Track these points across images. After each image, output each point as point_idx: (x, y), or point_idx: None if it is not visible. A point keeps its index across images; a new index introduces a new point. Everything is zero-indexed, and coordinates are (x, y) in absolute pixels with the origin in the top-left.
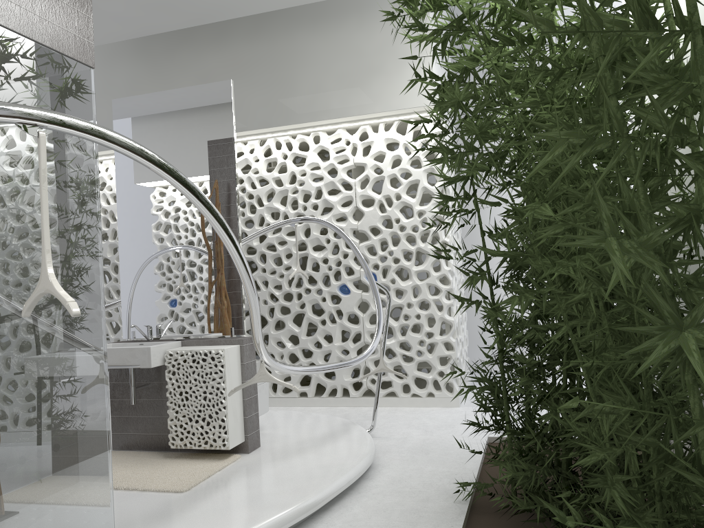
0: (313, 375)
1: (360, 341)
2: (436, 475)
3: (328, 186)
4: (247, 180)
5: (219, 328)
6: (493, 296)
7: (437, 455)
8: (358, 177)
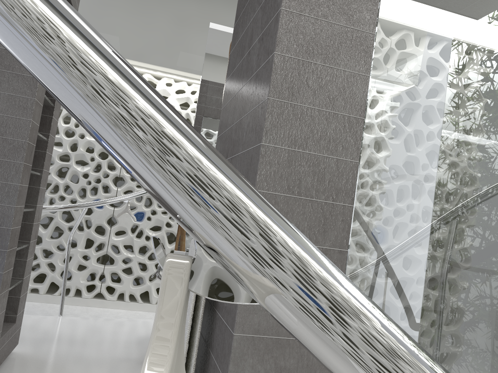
0: None
1: None
2: None
3: None
4: (185, 115)
5: None
6: None
7: None
8: None
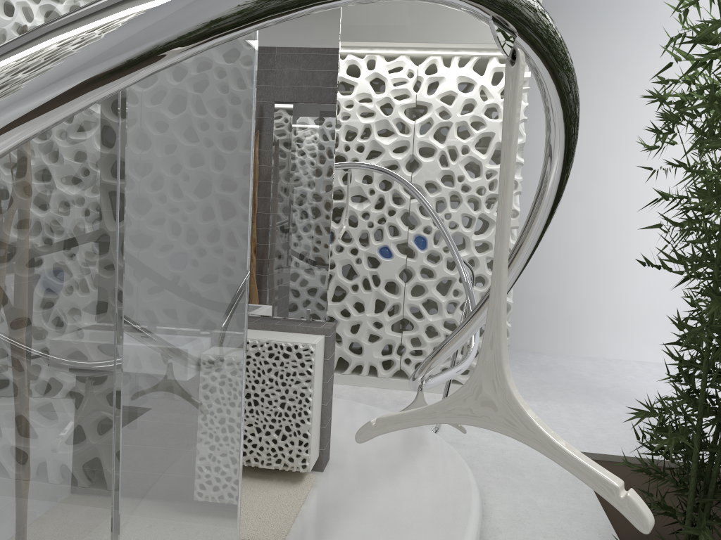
0: (336, 347)
1: (398, 314)
2: (558, 514)
3: (379, 125)
4: None
5: (291, 309)
6: (719, 325)
7: (535, 478)
8: (418, 118)
